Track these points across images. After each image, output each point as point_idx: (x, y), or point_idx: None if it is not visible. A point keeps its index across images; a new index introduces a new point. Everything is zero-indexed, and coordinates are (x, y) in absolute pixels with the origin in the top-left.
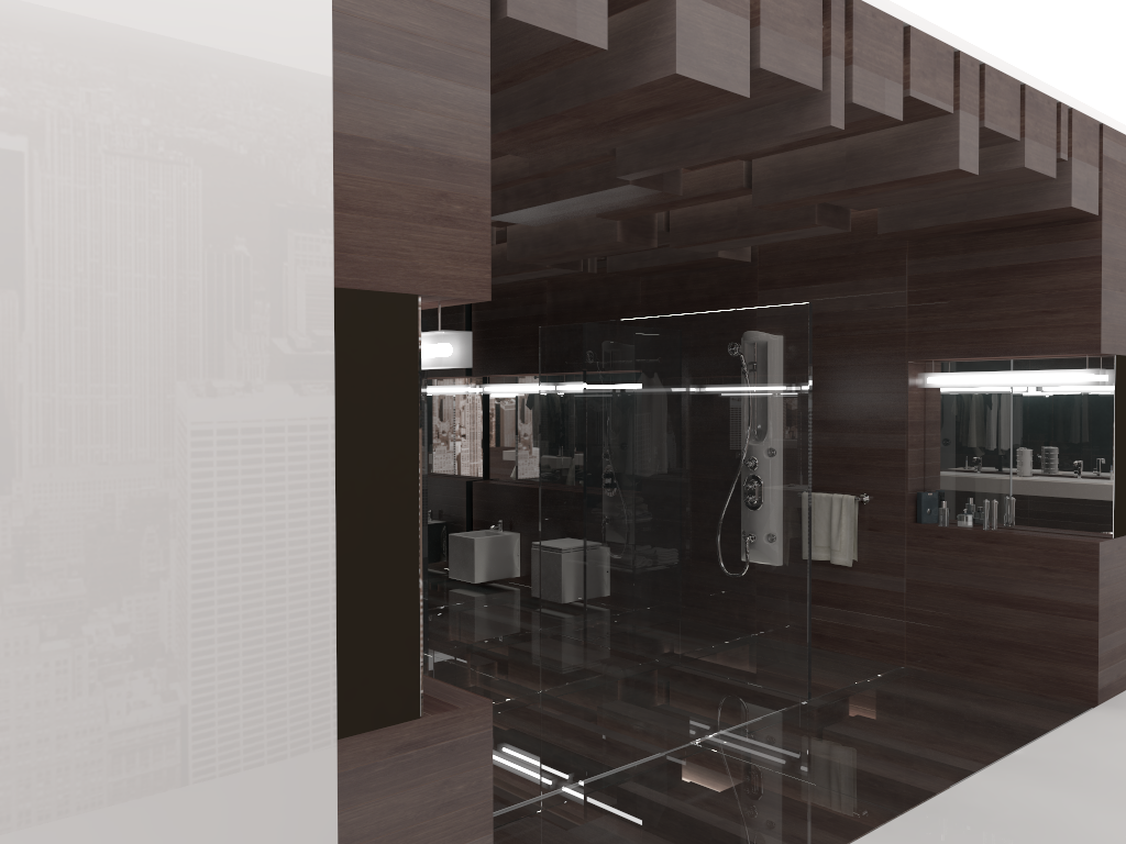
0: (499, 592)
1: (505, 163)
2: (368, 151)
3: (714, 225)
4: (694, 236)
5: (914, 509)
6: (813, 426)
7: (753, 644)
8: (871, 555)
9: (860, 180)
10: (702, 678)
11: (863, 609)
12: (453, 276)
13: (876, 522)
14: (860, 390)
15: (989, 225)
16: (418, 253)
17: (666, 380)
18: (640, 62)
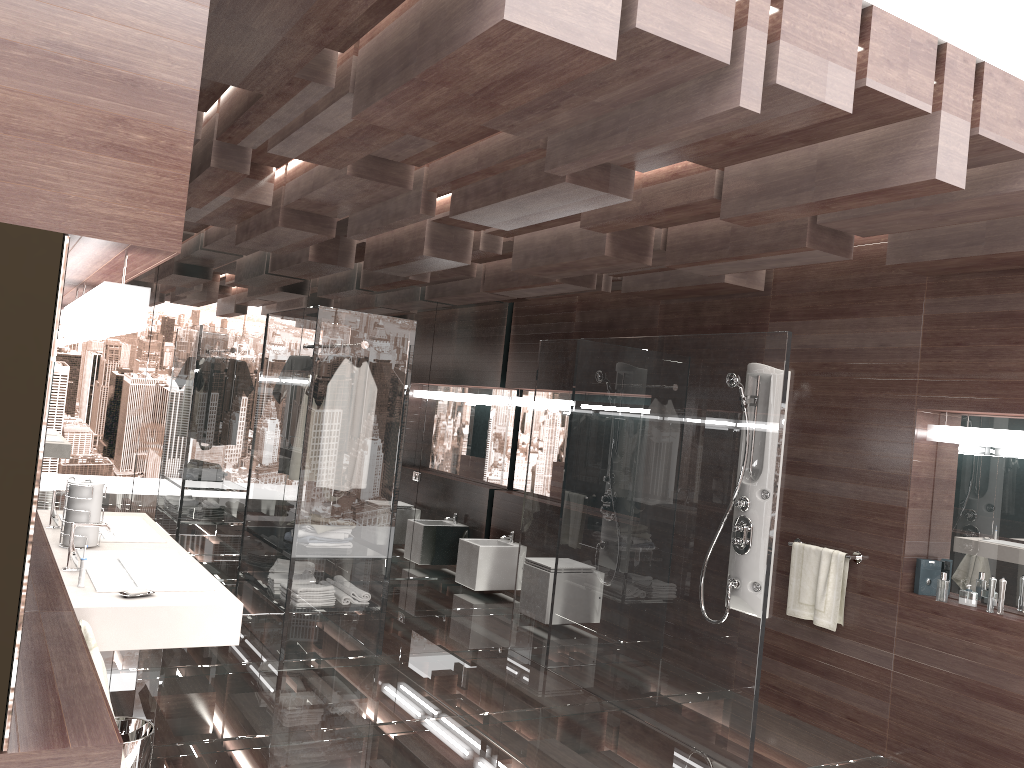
0: (496, 603)
1: (460, 158)
2: (8, 55)
3: (707, 245)
4: (688, 256)
5: (911, 576)
6: (811, 471)
7: (699, 702)
8: (859, 622)
9: (829, 192)
10: (642, 730)
11: (846, 681)
12: (123, 217)
13: (868, 586)
14: (863, 437)
15: (1014, 262)
16: (71, 184)
17: (645, 404)
18: (478, 10)
